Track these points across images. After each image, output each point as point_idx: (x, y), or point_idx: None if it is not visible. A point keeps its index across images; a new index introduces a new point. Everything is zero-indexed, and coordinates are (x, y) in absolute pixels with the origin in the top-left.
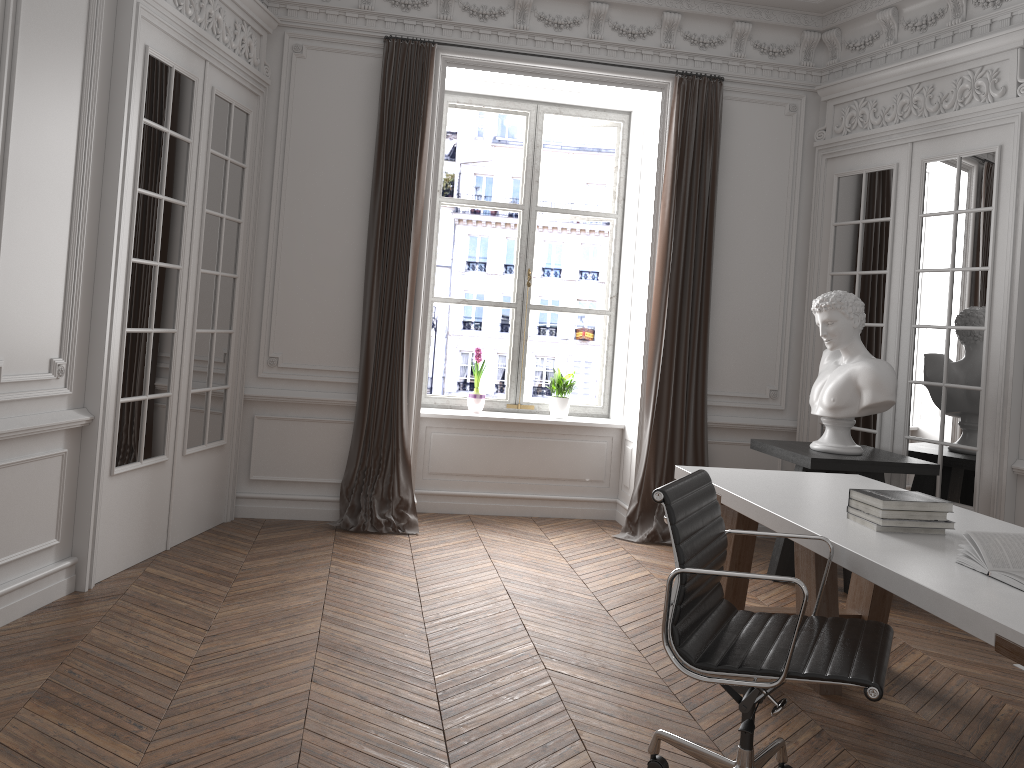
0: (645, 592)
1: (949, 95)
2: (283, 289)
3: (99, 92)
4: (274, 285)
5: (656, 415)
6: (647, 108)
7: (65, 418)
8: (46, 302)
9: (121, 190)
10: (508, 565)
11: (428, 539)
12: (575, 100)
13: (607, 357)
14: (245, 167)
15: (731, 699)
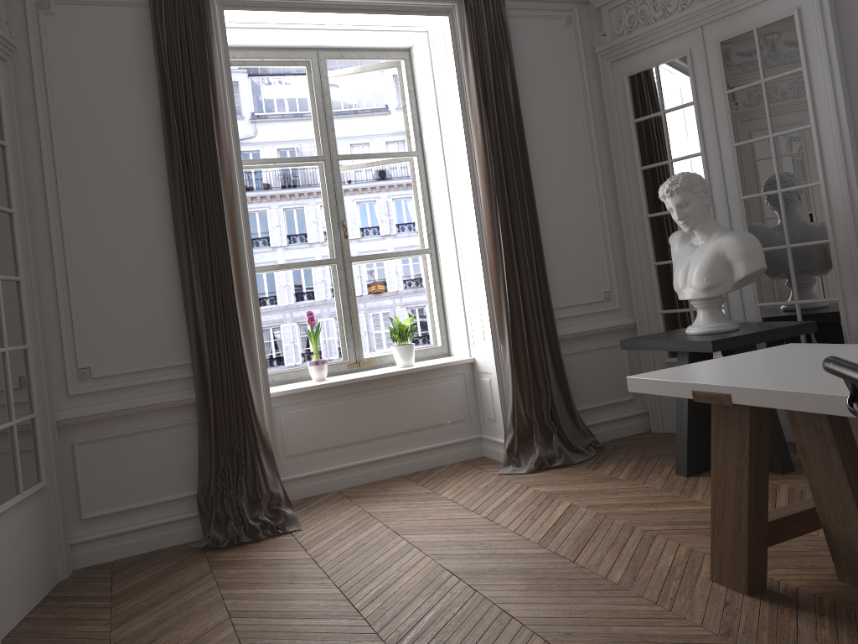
0: (588, 526)
1: None
2: (80, 286)
3: None
4: (68, 283)
5: (511, 339)
6: (431, 38)
7: None
8: None
9: None
10: (424, 537)
11: (316, 532)
12: (357, 40)
13: (436, 295)
14: (6, 145)
15: (816, 637)
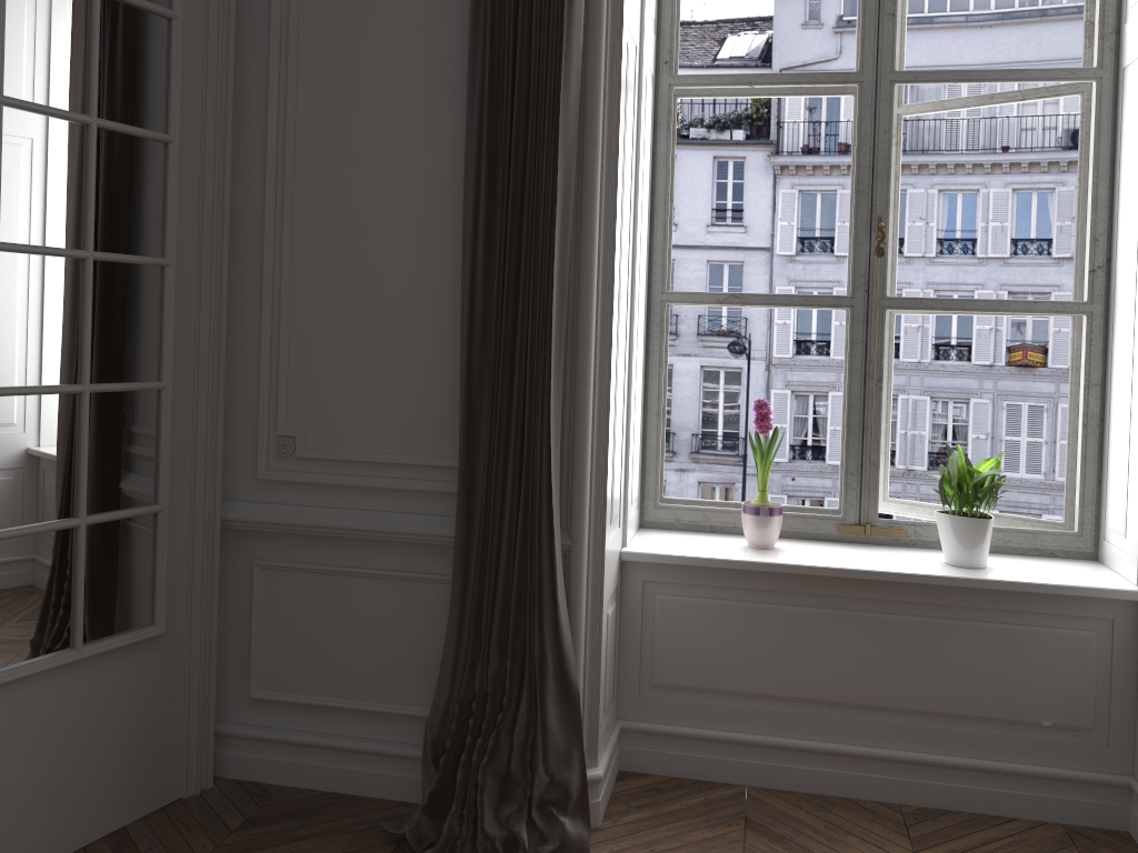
0: None
1: None
2: (300, 288)
3: None
4: (281, 280)
5: None
6: None
7: None
8: None
9: None
10: None
11: None
12: None
13: (1087, 414)
14: (171, 16)
15: None
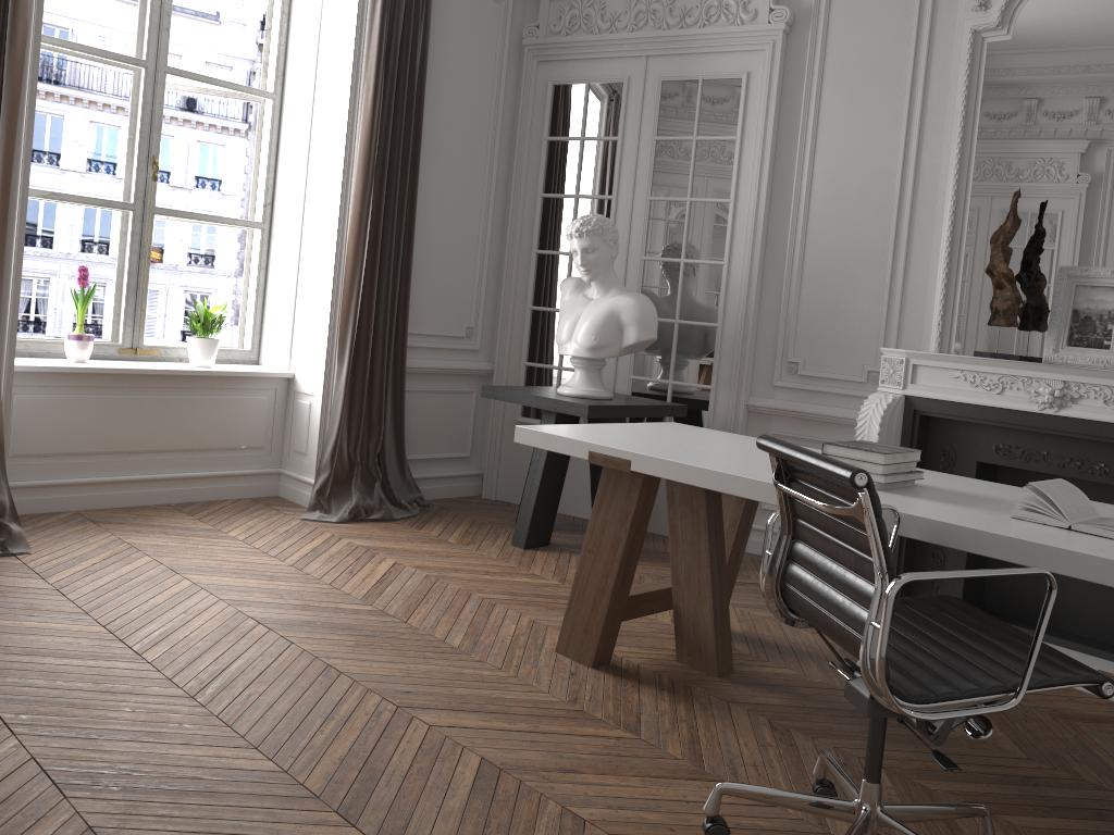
0: (418, 587)
1: (693, 10)
2: None
3: None
4: None
5: (351, 360)
6: None
7: None
8: None
9: None
10: (214, 580)
11: (54, 558)
12: None
13: (259, 285)
14: None
15: (657, 708)
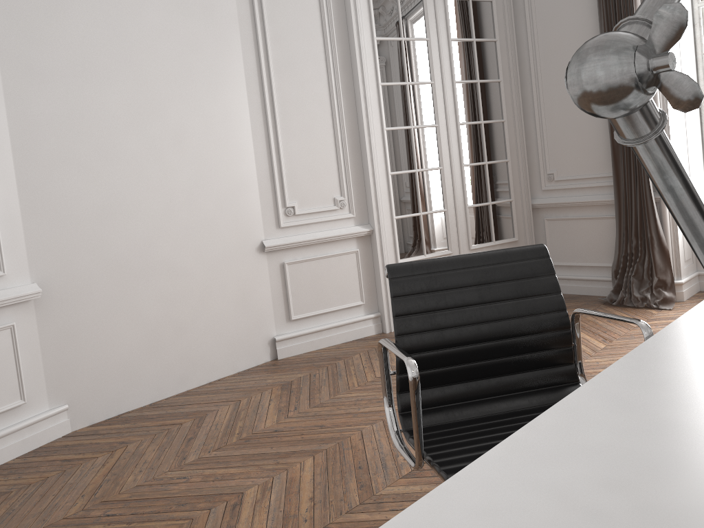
0: None
1: None
2: (548, 121)
3: (338, 33)
4: (541, 120)
5: None
6: None
7: (349, 231)
8: (323, 166)
9: (364, 88)
10: None
11: (675, 314)
12: None
13: None
14: (495, 40)
15: None
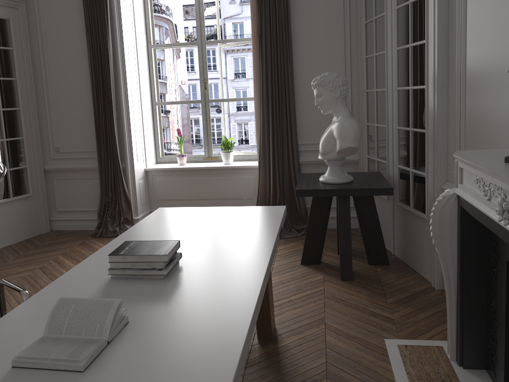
0: None
1: None
2: (55, 111)
3: None
4: (50, 109)
5: (264, 160)
6: None
7: None
8: None
9: None
10: None
11: None
12: None
13: None
14: (12, 49)
15: None
